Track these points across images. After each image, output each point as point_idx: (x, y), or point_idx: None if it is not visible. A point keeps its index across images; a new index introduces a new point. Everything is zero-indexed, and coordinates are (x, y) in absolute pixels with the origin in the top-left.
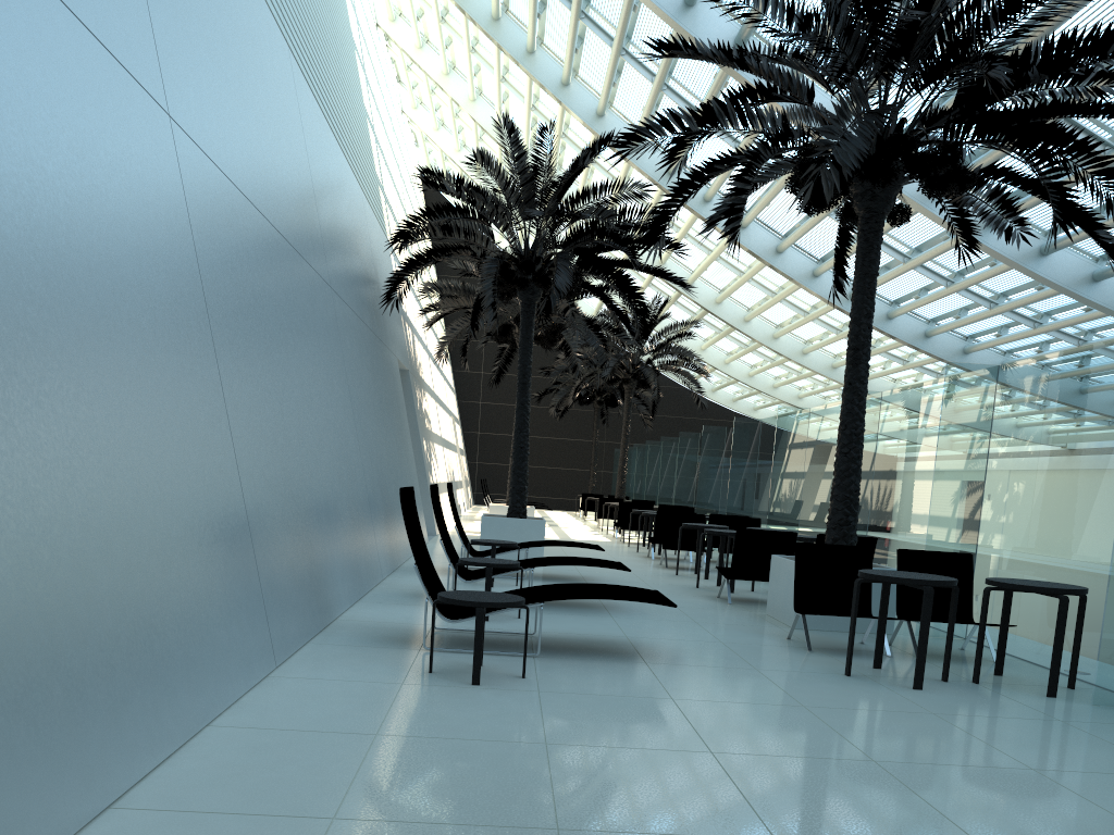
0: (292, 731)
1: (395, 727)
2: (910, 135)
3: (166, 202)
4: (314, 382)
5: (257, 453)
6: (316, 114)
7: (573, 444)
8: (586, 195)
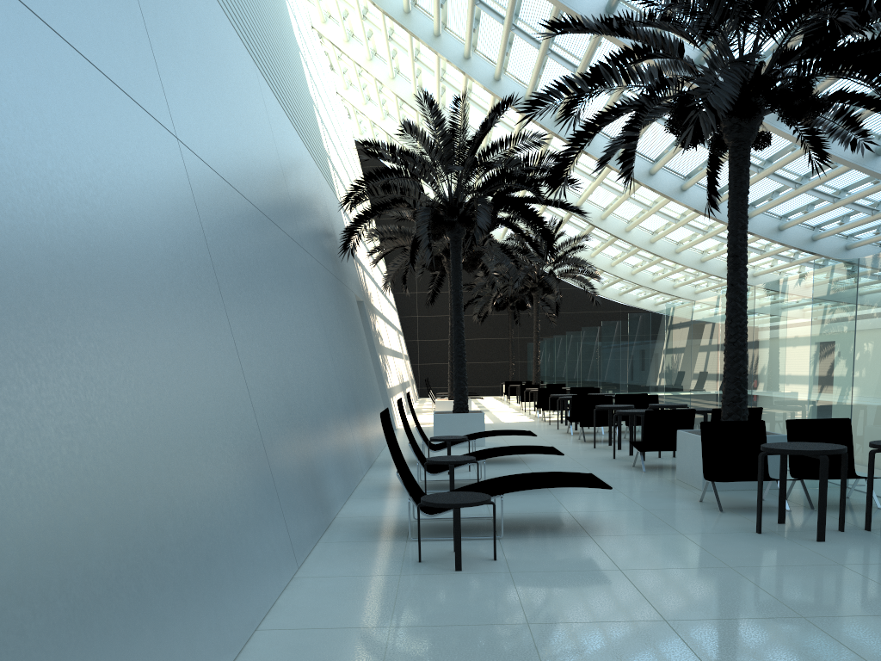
0: (322, 629)
1: (403, 618)
2: (769, 75)
3: (182, 209)
4: (300, 328)
5: (266, 398)
6: (278, 110)
7: (494, 342)
8: (495, 148)
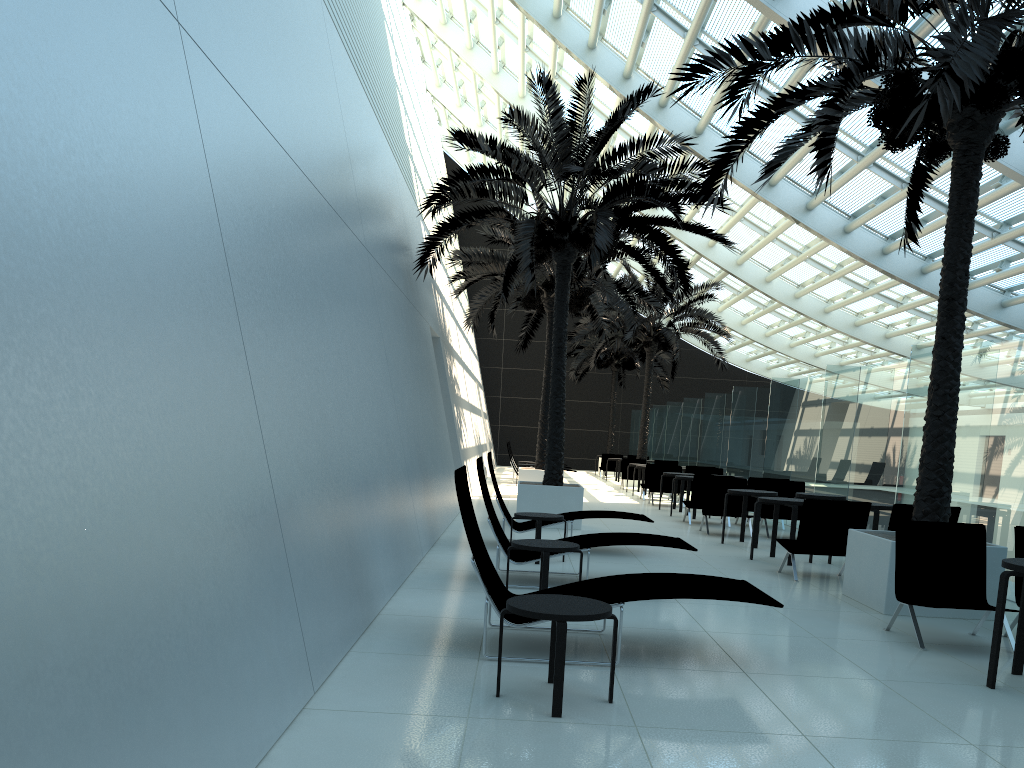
0: None
1: None
2: None
3: (173, 124)
4: (352, 349)
5: (289, 434)
6: (348, 70)
7: (591, 406)
8: (623, 151)
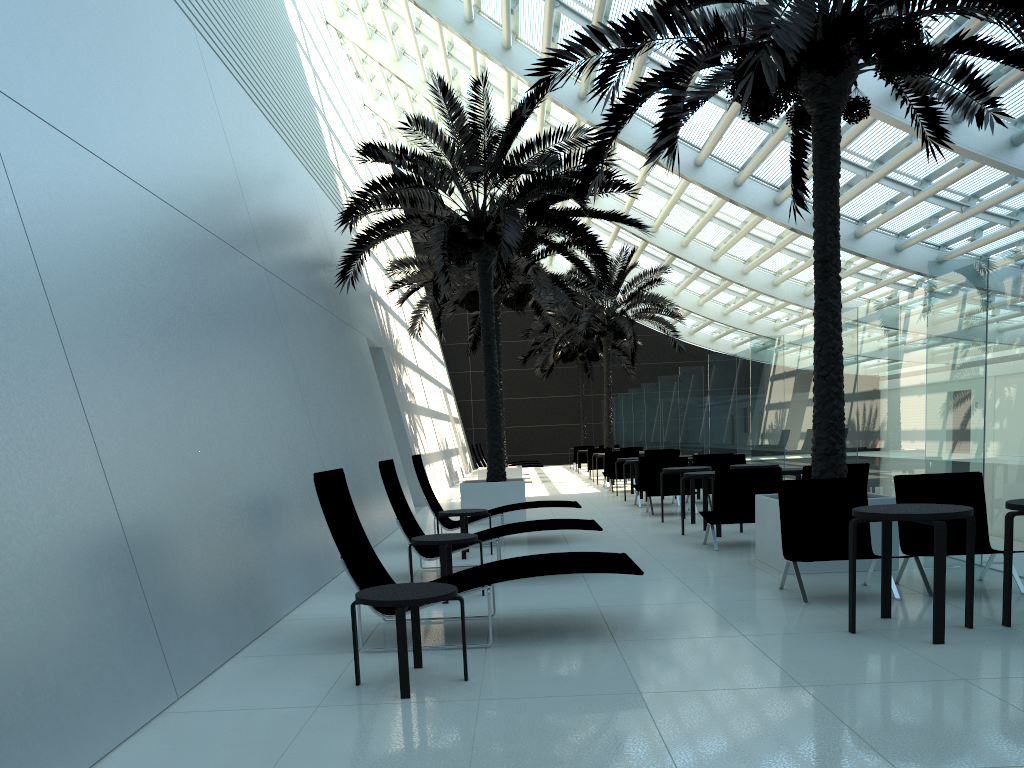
0: None
1: None
2: (859, 11)
3: None
4: (241, 367)
5: (141, 454)
6: (238, 96)
7: (562, 400)
8: (531, 147)
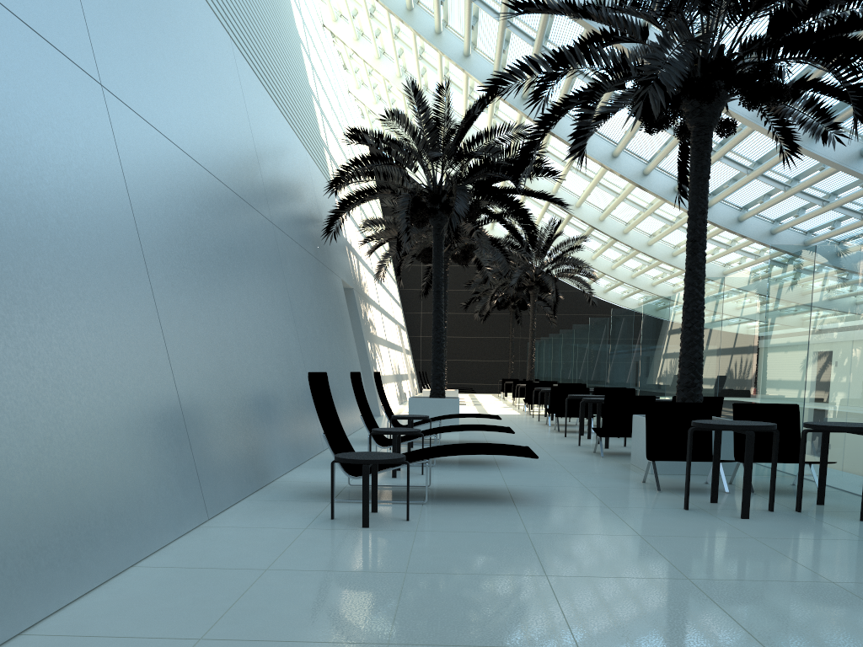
0: (198, 568)
1: (284, 563)
2: (727, 58)
3: (97, 152)
4: (254, 295)
5: (191, 350)
6: (258, 90)
7: (495, 341)
8: (480, 138)
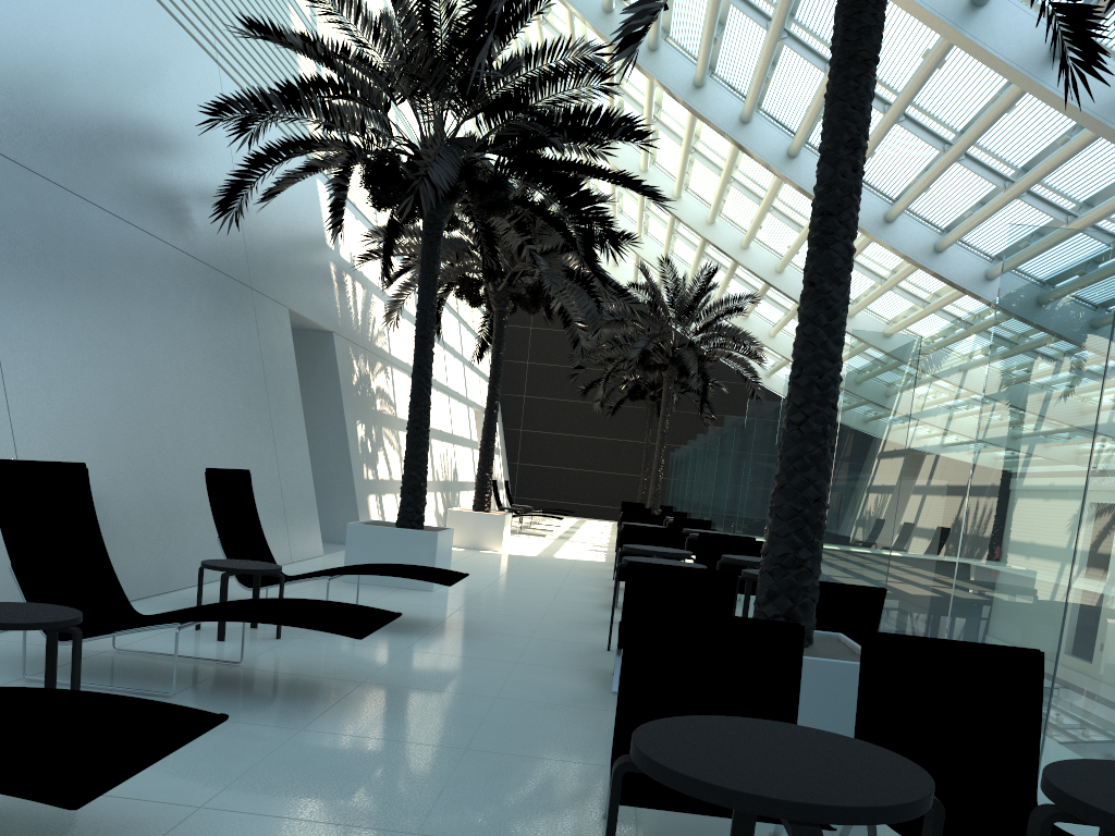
0: None
1: None
2: None
3: None
4: None
5: None
6: None
7: (627, 445)
8: None
